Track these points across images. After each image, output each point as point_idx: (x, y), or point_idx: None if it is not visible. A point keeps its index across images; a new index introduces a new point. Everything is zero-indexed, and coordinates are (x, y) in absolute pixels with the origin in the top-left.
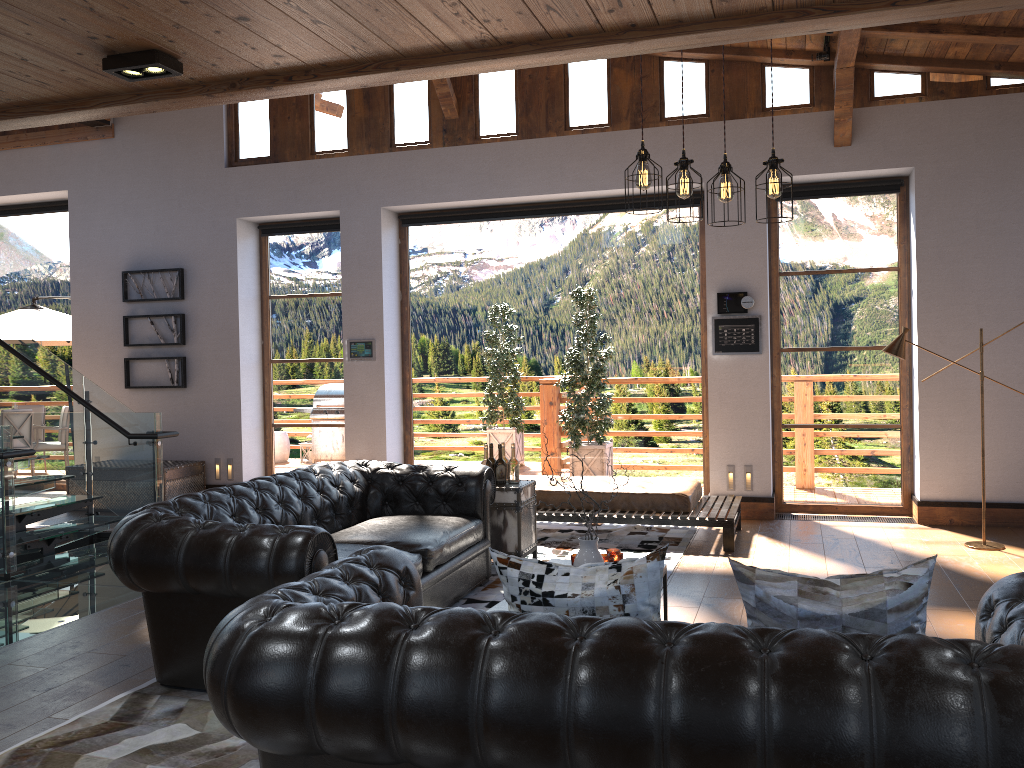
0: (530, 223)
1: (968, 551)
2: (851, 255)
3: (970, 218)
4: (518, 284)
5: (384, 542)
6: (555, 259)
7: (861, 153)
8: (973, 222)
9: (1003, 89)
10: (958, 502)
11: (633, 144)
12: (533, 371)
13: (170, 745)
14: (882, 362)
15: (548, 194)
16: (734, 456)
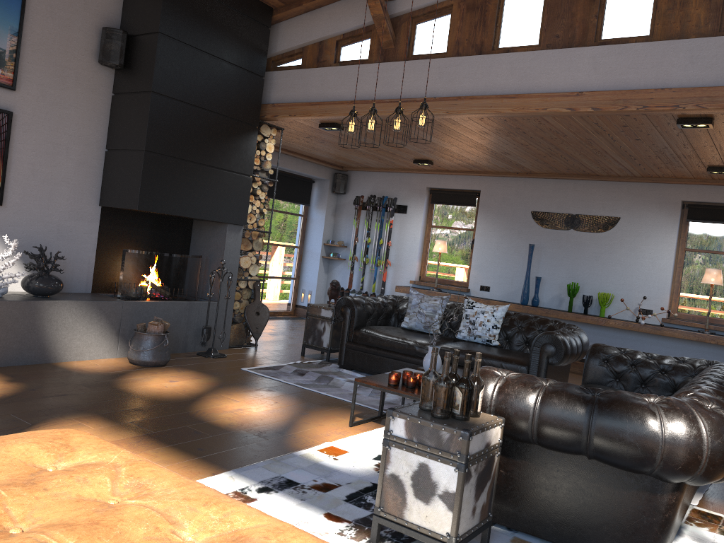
0: None
1: None
2: None
3: None
4: None
5: None
6: None
7: None
8: None
9: None
10: None
11: None
12: None
13: None
14: None
15: None
16: None
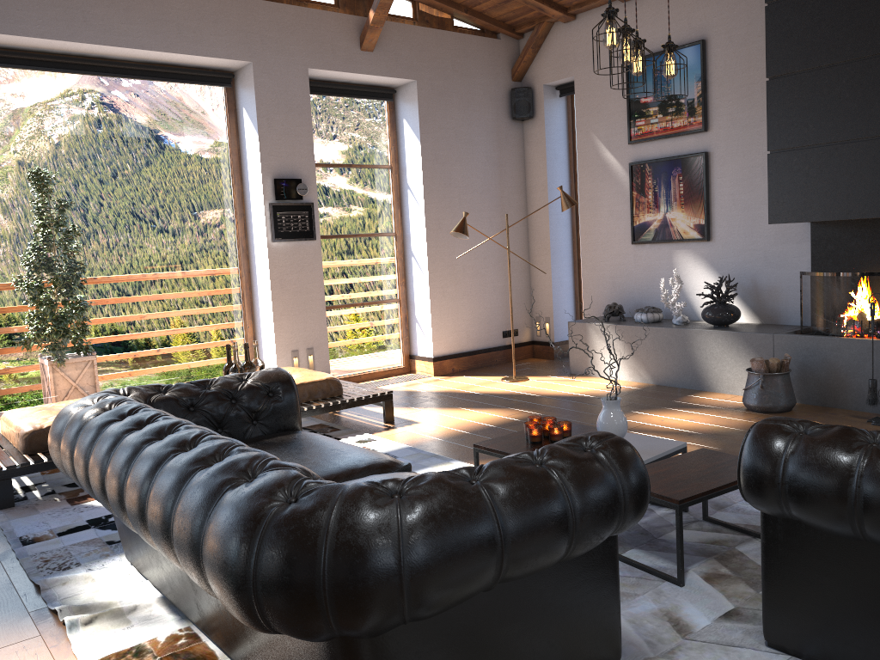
0: (13, 76)
1: (518, 384)
2: (357, 152)
3: (452, 129)
4: (1, 155)
5: (353, 472)
6: (54, 127)
7: (381, 60)
8: (454, 132)
9: (463, 30)
10: (456, 354)
11: (174, 3)
12: (34, 270)
13: None
14: (383, 247)
15: (68, 41)
16: (297, 341)
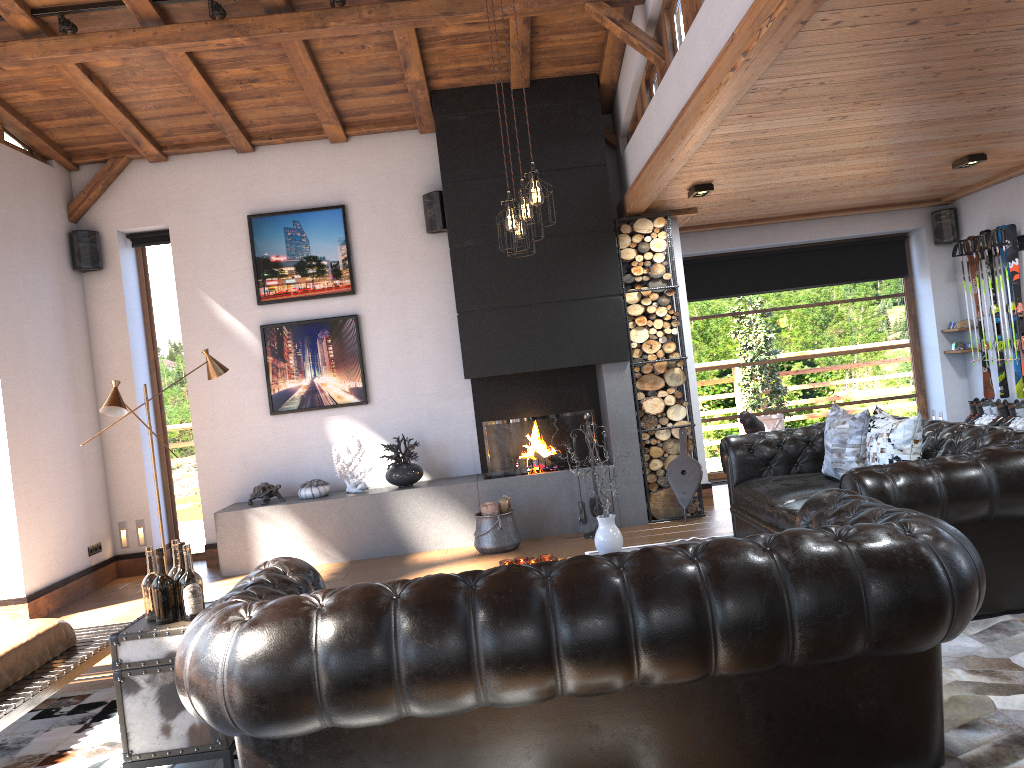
0: None
1: None
2: None
3: (20, 275)
4: None
5: None
6: None
7: None
8: (22, 279)
9: (15, 147)
10: (50, 586)
11: None
12: None
13: (1017, 694)
14: None
15: None
16: None
